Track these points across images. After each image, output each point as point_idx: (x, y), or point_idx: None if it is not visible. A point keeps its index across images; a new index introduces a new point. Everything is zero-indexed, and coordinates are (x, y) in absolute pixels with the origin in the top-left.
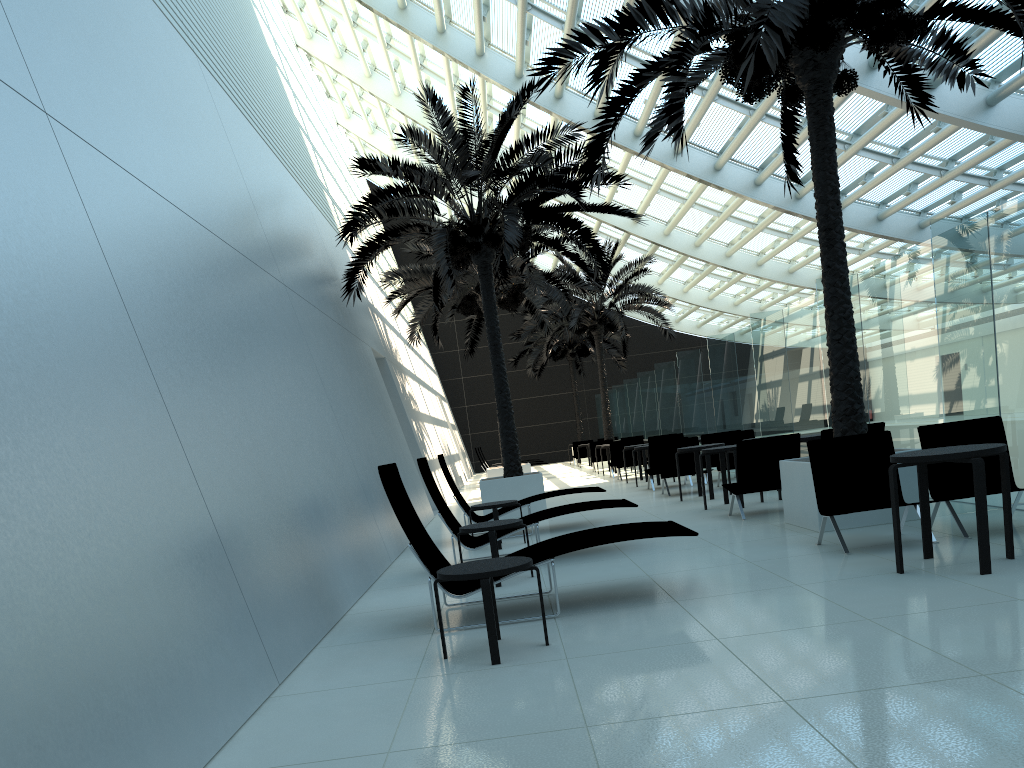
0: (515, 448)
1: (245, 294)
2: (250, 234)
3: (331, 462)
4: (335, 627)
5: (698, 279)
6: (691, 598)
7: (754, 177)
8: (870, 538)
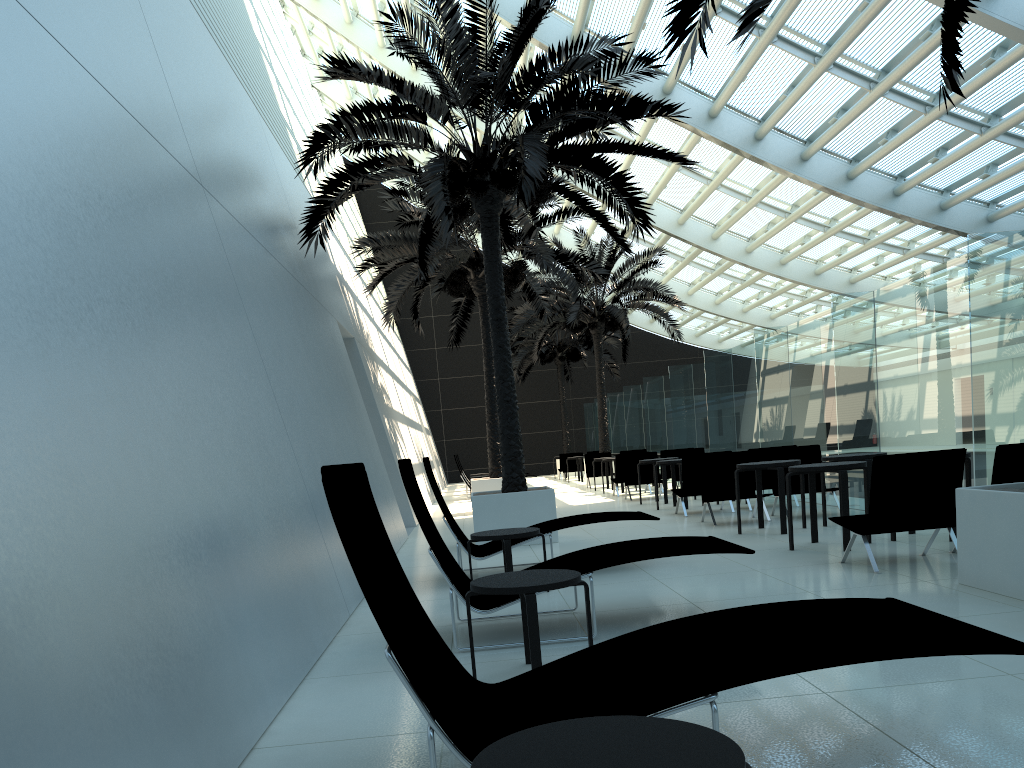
0: (519, 455)
1: (106, 153)
2: (142, 86)
3: (257, 459)
4: None
5: (708, 279)
6: None
7: (801, 150)
8: None
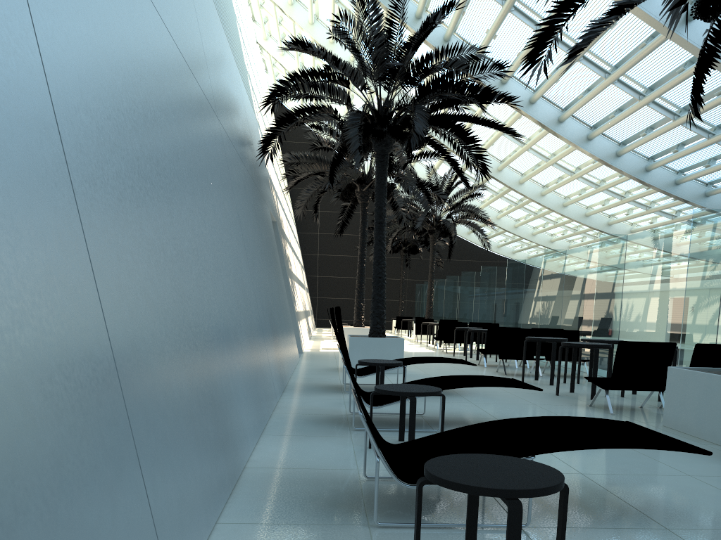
0: (382, 313)
1: (185, 99)
2: (195, 54)
3: (241, 297)
4: (237, 486)
5: (512, 210)
6: (683, 527)
7: (587, 133)
8: None
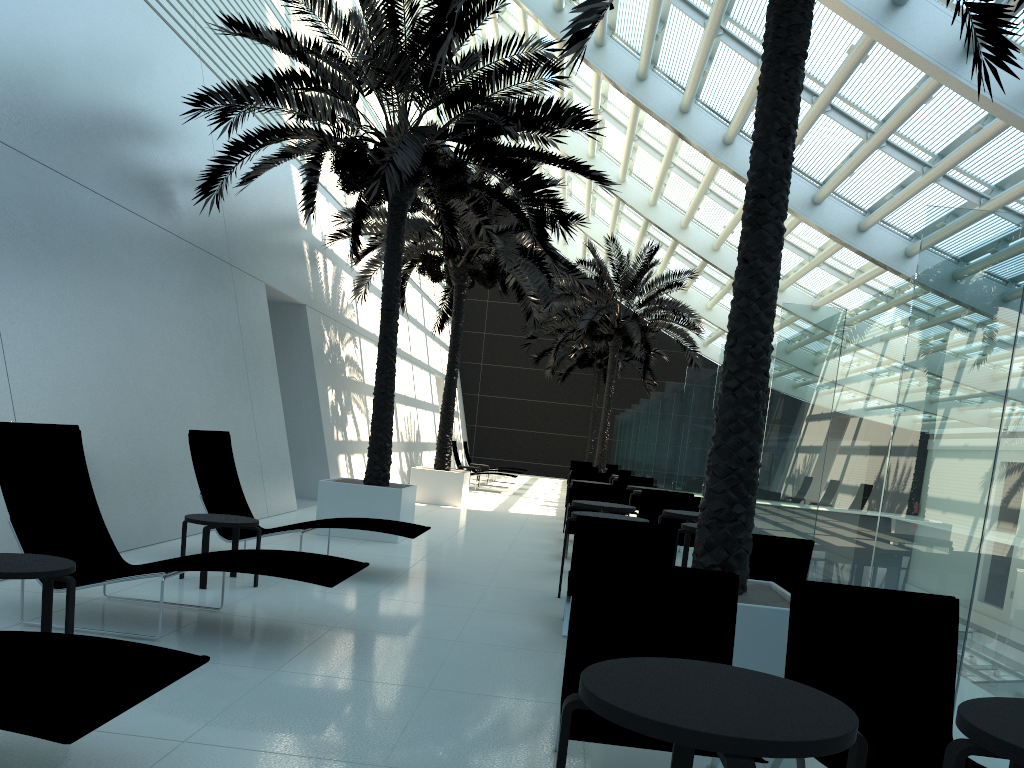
0: (384, 449)
1: None
2: None
3: None
4: None
5: None
6: None
7: (813, 193)
8: (655, 765)
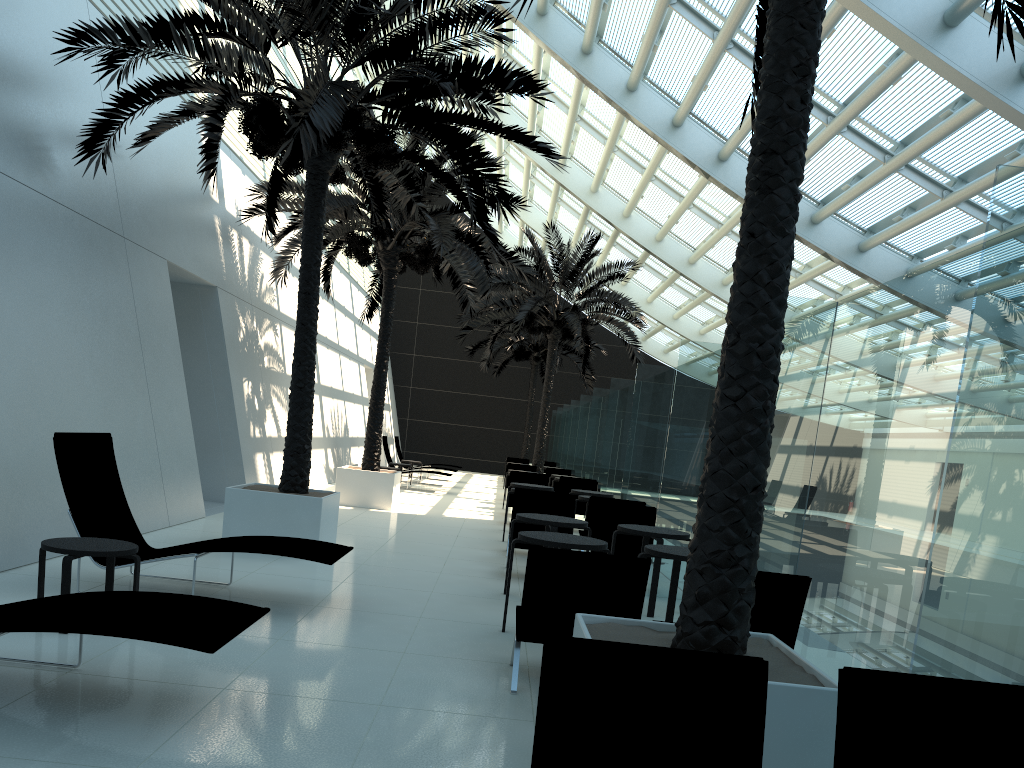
0: (302, 451)
1: None
2: None
3: None
4: None
5: (690, 306)
6: None
7: None
8: None
